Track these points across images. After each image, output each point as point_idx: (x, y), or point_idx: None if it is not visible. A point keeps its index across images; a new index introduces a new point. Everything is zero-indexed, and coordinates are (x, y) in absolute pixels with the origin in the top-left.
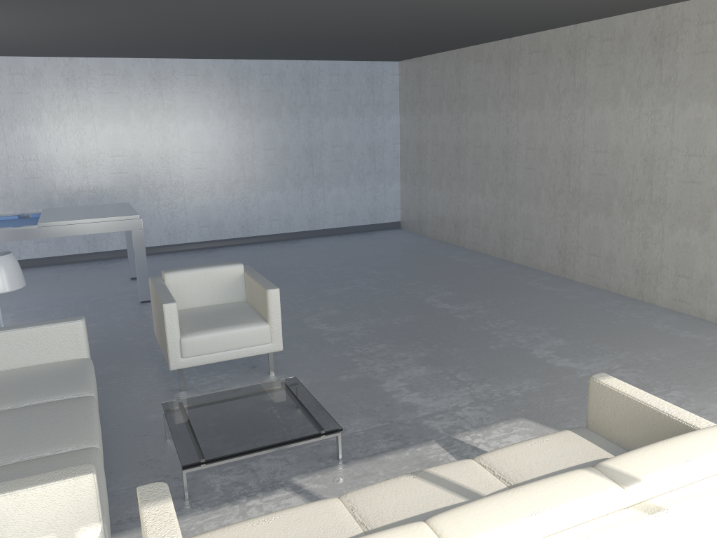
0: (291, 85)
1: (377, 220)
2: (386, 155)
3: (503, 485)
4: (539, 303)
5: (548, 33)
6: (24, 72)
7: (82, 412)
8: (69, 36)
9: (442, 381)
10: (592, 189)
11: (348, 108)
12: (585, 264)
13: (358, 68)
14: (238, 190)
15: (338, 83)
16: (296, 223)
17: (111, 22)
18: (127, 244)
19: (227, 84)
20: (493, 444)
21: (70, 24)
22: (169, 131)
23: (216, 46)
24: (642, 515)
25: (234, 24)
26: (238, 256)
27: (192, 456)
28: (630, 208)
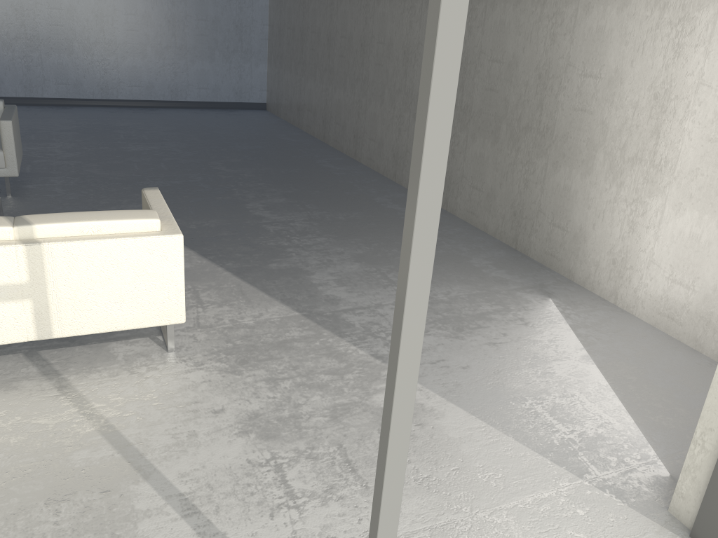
0: None
1: (242, 99)
2: (253, 36)
3: None
4: (304, 175)
5: None
6: None
7: None
8: None
9: None
10: (375, 78)
11: None
12: (367, 148)
13: None
14: (97, 52)
15: None
16: (158, 92)
17: None
18: None
19: None
20: None
21: None
22: None
23: None
24: (18, 243)
25: None
26: (87, 114)
27: None
28: (394, 97)
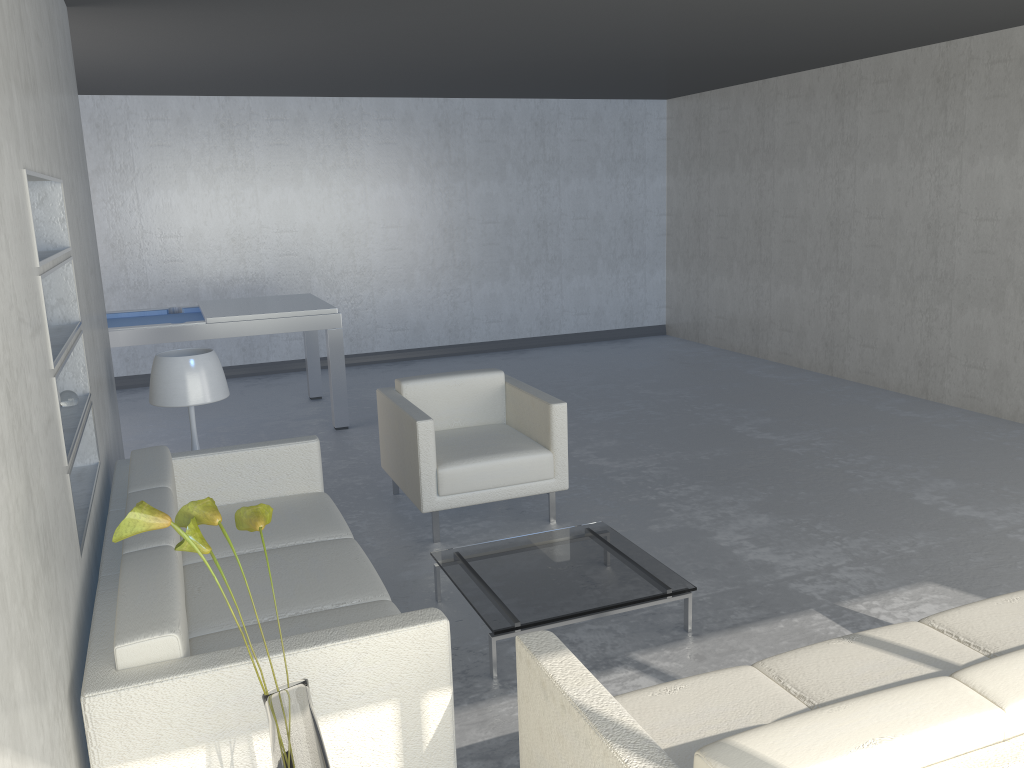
0: (520, 134)
1: (634, 322)
2: (647, 232)
3: (979, 654)
4: (902, 433)
5: (905, 55)
6: (166, 117)
7: (351, 558)
8: (247, 64)
9: (797, 533)
10: (973, 273)
11: (596, 165)
12: (961, 380)
13: (611, 109)
14: (445, 280)
15: (583, 130)
16: (522, 326)
17: (316, 43)
18: (306, 350)
19: (433, 132)
20: (900, 615)
21: (259, 48)
22: (355, 197)
23: (432, 78)
24: None
25: (477, 45)
26: (448, 370)
27: (502, 618)
28: None
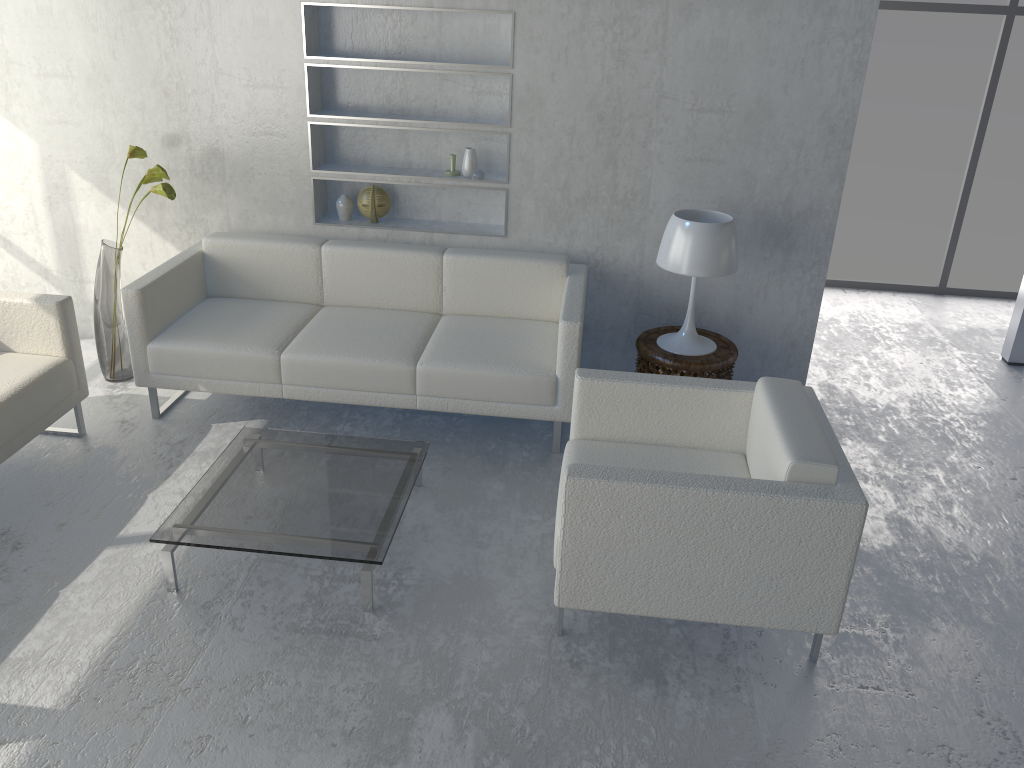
0: None
1: None
2: None
3: None
4: None
5: None
6: None
7: (361, 351)
8: None
9: None
10: None
11: None
12: None
13: None
14: None
15: None
16: None
17: None
18: None
19: None
20: None
21: None
22: None
23: None
24: None
25: None
26: None
27: (257, 434)
28: None
